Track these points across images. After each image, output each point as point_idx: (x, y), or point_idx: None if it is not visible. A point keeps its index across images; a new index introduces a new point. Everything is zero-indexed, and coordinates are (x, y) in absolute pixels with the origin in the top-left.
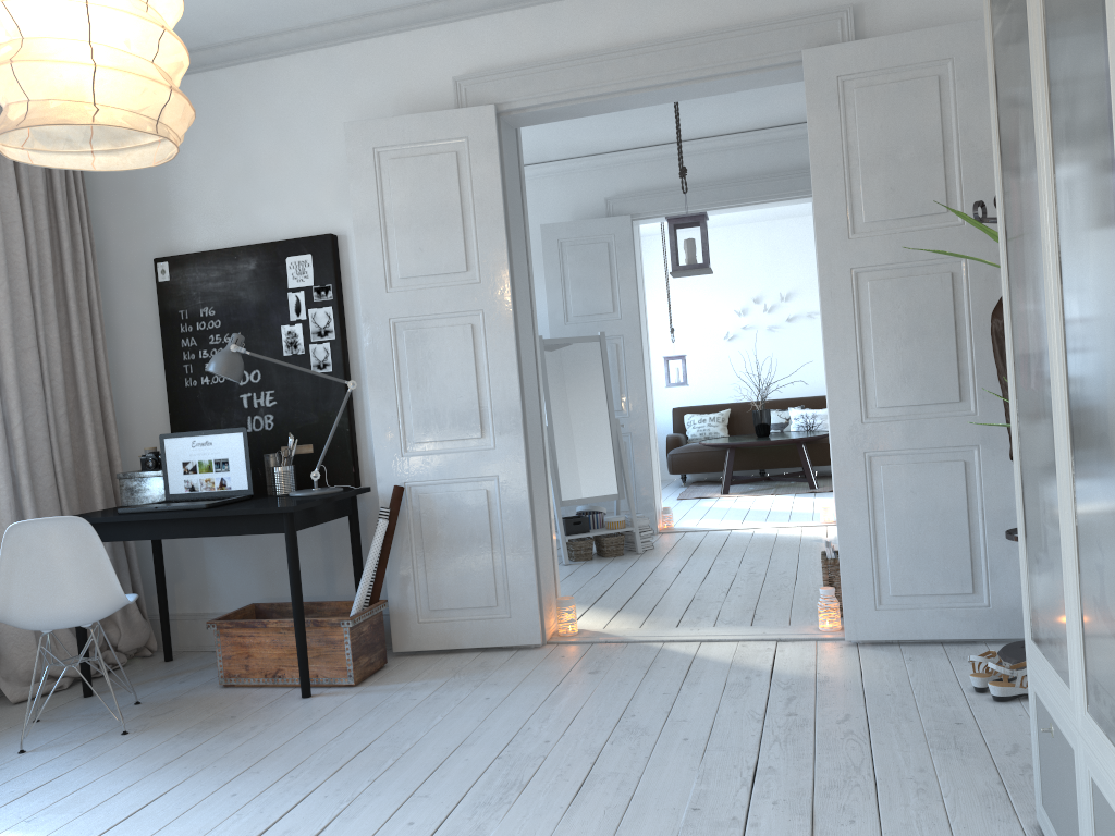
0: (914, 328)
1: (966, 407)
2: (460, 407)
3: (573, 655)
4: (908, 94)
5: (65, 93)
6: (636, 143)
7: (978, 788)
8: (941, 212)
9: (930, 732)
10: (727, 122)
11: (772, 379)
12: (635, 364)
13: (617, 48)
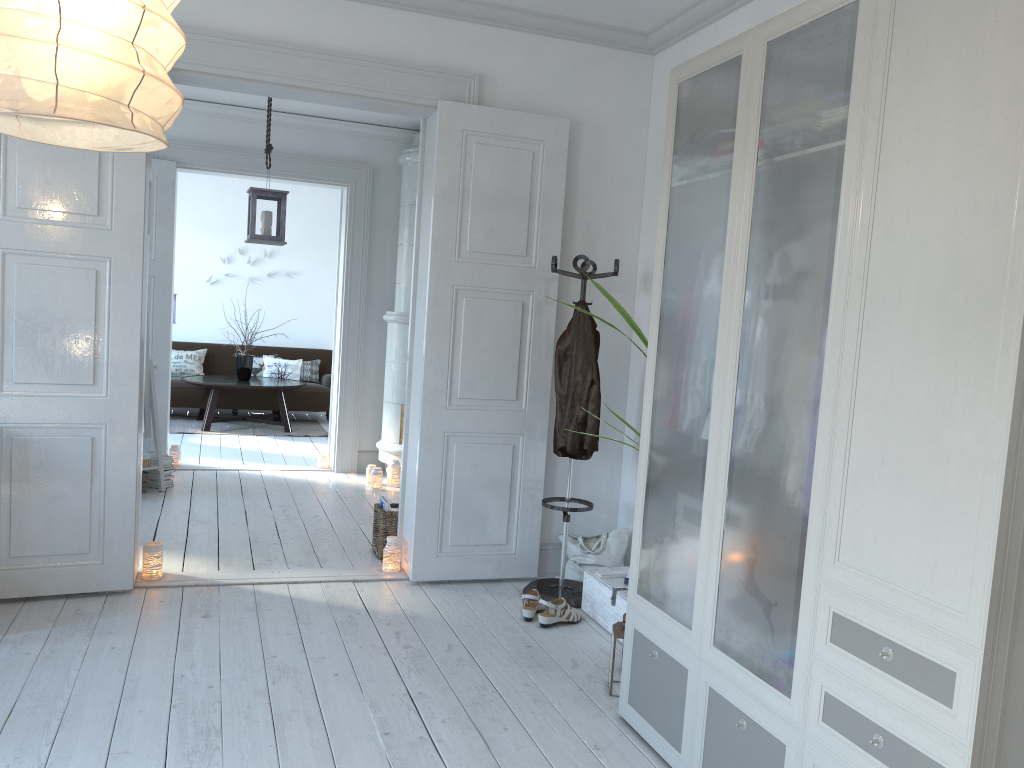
0: (492, 340)
1: (519, 405)
2: (73, 352)
3: (172, 600)
4: (511, 159)
5: (106, 90)
6: (194, 95)
7: (569, 694)
8: (522, 255)
9: (514, 654)
10: (288, 103)
11: (248, 326)
12: (164, 306)
13: (281, 44)
